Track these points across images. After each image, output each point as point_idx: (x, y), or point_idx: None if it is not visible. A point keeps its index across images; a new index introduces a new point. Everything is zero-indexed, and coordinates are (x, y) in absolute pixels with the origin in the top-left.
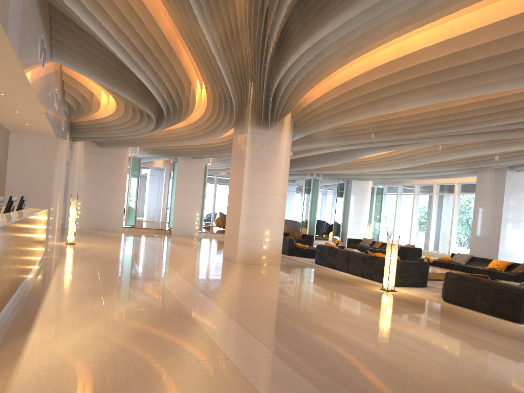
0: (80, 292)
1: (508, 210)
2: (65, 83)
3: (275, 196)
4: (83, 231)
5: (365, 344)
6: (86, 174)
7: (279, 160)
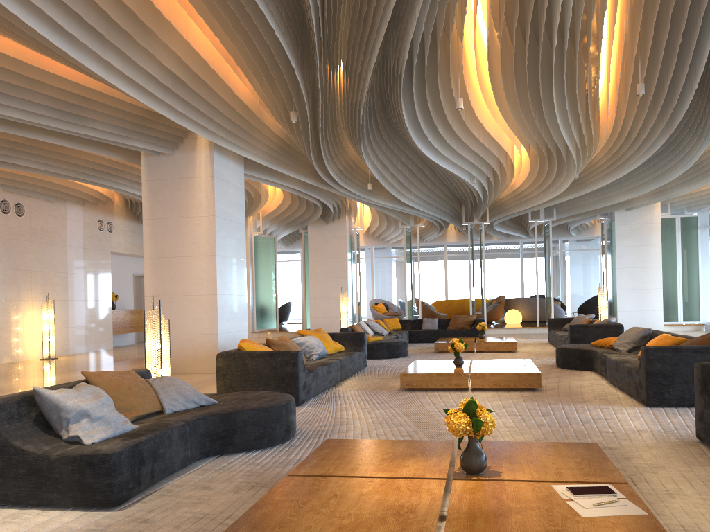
0: None
1: None
2: None
3: (197, 258)
4: None
5: None
6: None
7: (196, 199)
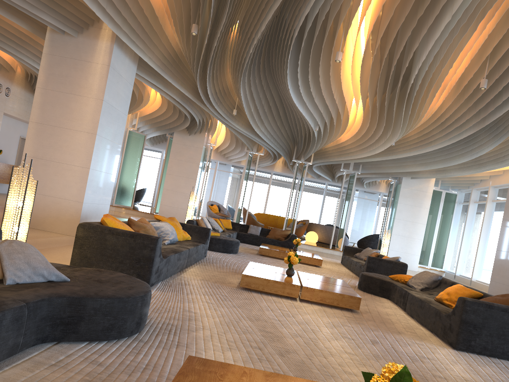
0: None
1: None
2: None
3: (78, 133)
4: None
5: None
6: None
7: (89, 81)
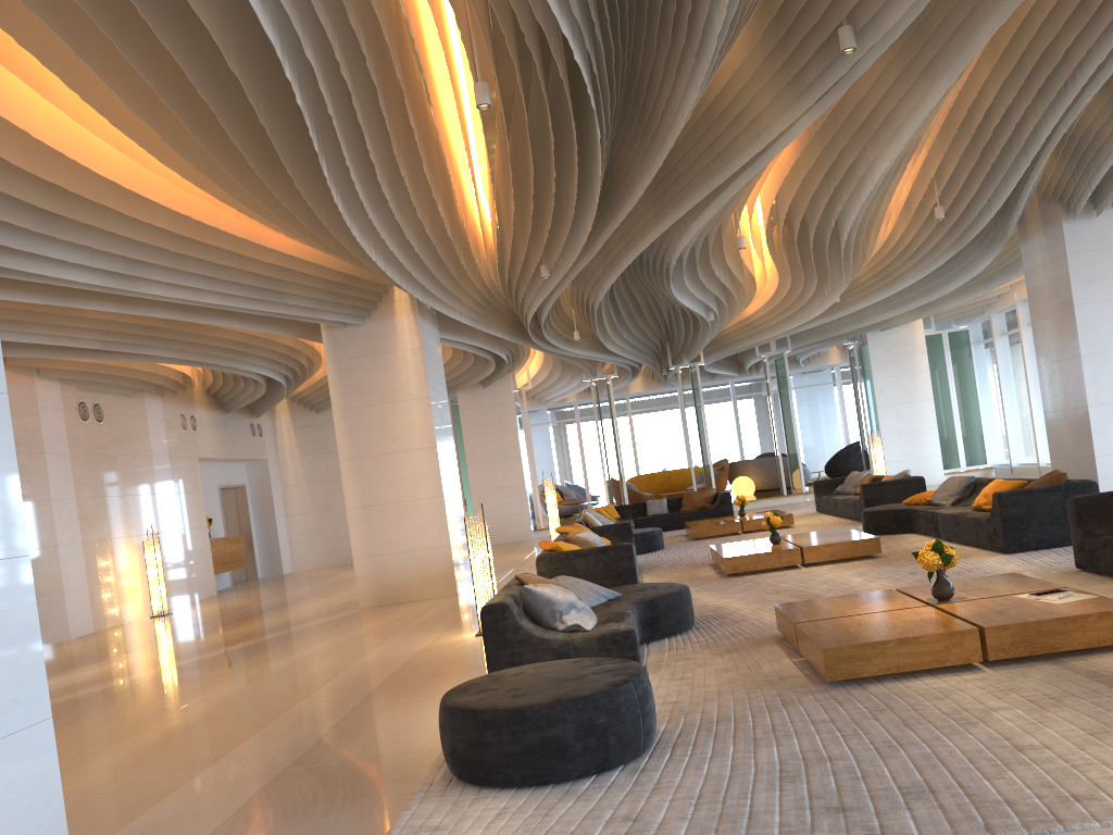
0: None
1: (1098, 326)
2: None
3: (412, 453)
4: (300, 574)
5: None
6: (306, 468)
7: (402, 378)
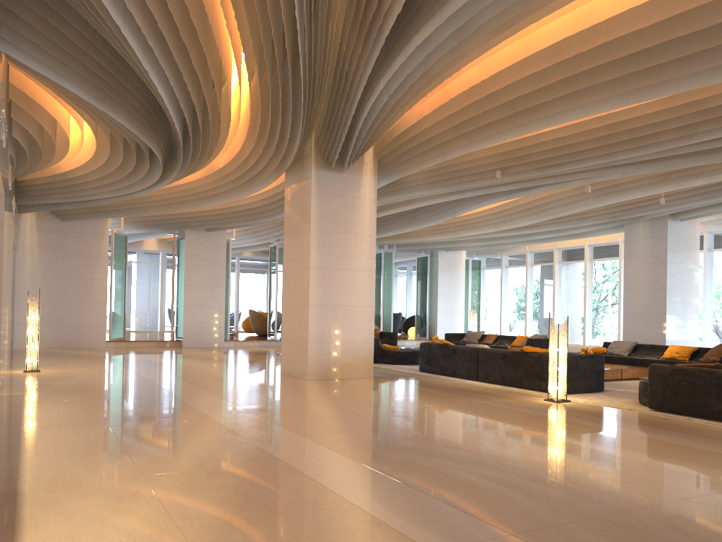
0: (83, 448)
1: (673, 275)
2: (13, 106)
3: (359, 272)
4: (44, 351)
5: (620, 491)
6: (43, 264)
7: (360, 218)
